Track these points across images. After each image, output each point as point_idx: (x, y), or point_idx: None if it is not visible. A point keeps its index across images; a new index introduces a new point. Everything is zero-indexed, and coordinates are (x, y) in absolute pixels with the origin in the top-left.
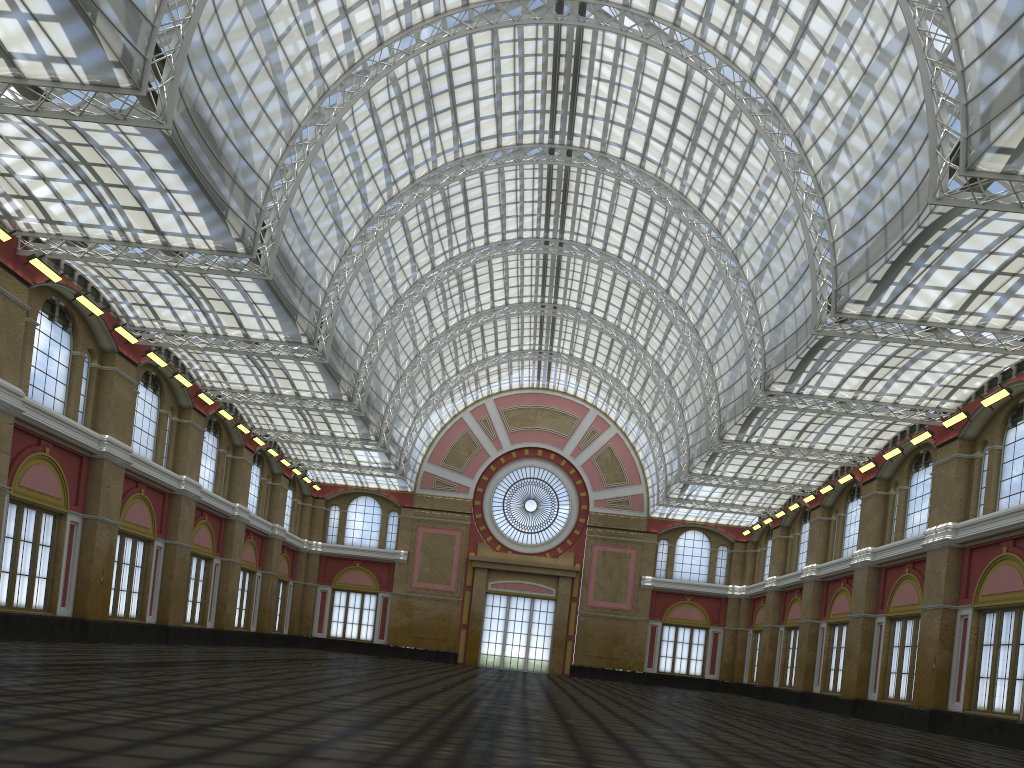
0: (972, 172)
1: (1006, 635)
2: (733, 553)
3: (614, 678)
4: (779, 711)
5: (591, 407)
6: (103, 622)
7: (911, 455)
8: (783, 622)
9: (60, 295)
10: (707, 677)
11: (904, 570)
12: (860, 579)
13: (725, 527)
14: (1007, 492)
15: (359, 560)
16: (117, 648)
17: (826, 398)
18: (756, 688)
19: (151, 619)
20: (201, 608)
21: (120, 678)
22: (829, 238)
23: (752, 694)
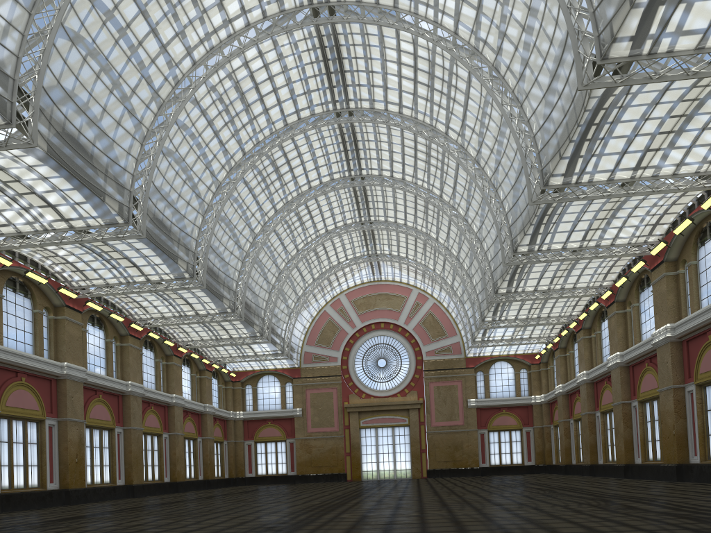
0: (606, 60)
1: None
2: (531, 373)
3: (459, 474)
4: (567, 482)
5: (413, 287)
6: (82, 489)
7: (636, 280)
8: (572, 416)
9: (18, 274)
10: (526, 464)
11: (645, 365)
12: (615, 376)
13: (522, 355)
14: (706, 294)
15: (270, 419)
16: (87, 506)
17: (560, 250)
18: (560, 467)
19: (121, 482)
20: (159, 469)
21: (45, 530)
22: (530, 134)
23: (559, 471)
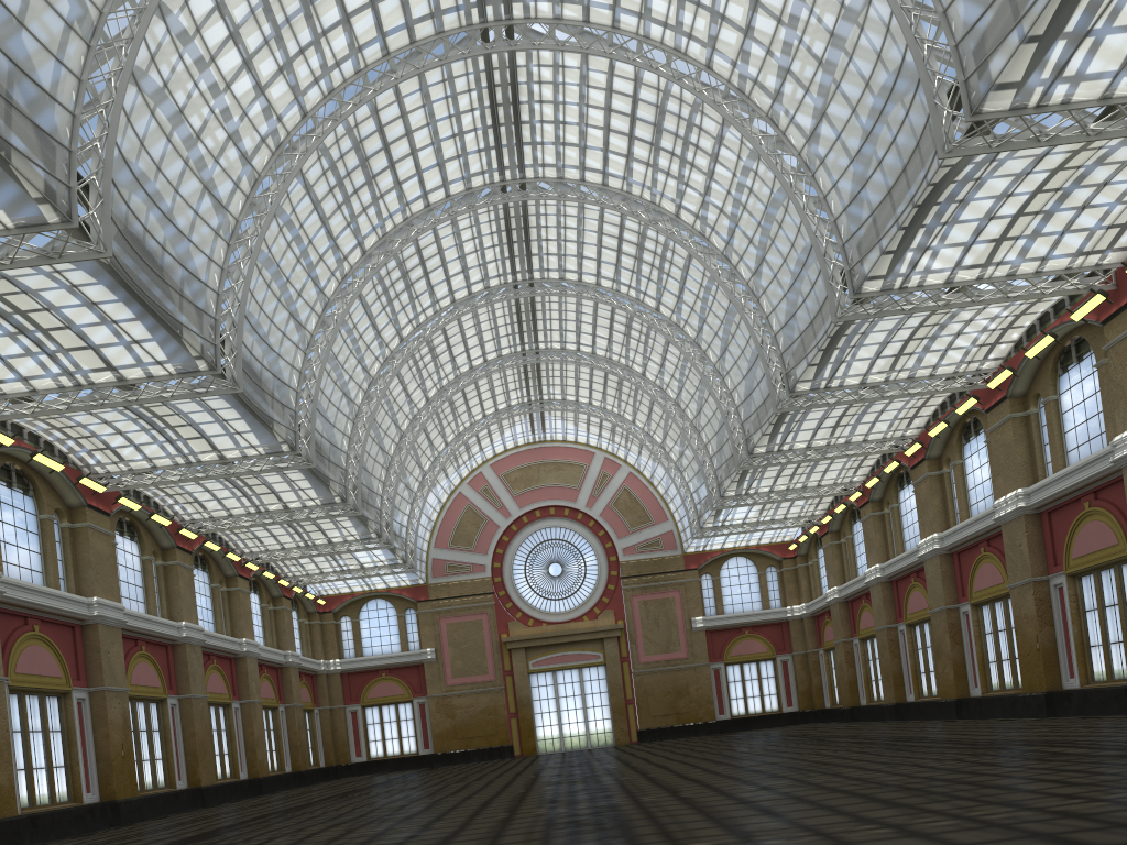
0: (979, 115)
1: (1109, 595)
2: (783, 572)
3: (687, 734)
4: (881, 730)
5: (596, 450)
6: (134, 799)
7: (958, 426)
8: (856, 634)
9: (14, 458)
10: (786, 710)
11: (979, 550)
12: (933, 570)
13: (768, 546)
14: (1074, 443)
15: (384, 669)
16: (159, 824)
17: (857, 386)
18: (843, 711)
19: (182, 784)
20: (230, 760)
21: None
22: (829, 217)
23: (839, 718)
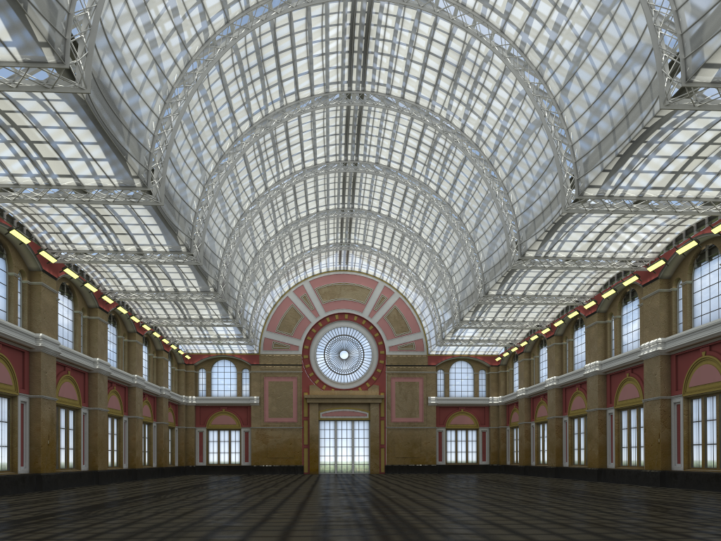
0: (691, 83)
1: (711, 413)
2: (490, 374)
3: (416, 471)
4: (550, 483)
5: (379, 280)
6: (53, 474)
7: (621, 293)
8: (533, 419)
9: None
10: (481, 463)
11: (625, 374)
12: (592, 384)
13: (482, 356)
14: (699, 313)
15: (224, 406)
16: (69, 493)
17: (564, 258)
18: (519, 467)
19: (85, 467)
20: (117, 454)
21: (103, 521)
22: (569, 142)
23: (515, 472)
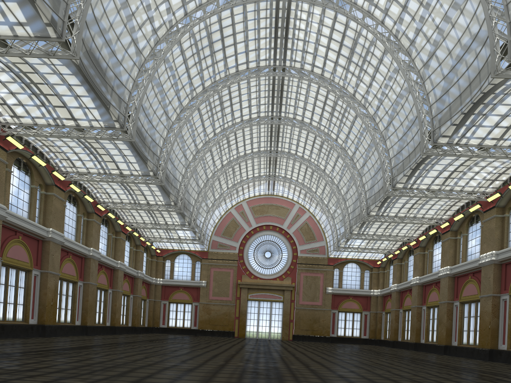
0: None
1: None
2: (372, 273)
3: (315, 340)
4: (407, 354)
5: (296, 203)
6: (53, 326)
7: (468, 217)
8: (401, 307)
9: (23, 156)
10: (362, 337)
11: (468, 277)
12: (444, 283)
13: (367, 260)
14: None
15: (181, 287)
16: (62, 339)
17: (425, 189)
18: (389, 342)
19: (78, 323)
20: (103, 315)
21: (66, 357)
22: (428, 104)
23: (387, 345)
